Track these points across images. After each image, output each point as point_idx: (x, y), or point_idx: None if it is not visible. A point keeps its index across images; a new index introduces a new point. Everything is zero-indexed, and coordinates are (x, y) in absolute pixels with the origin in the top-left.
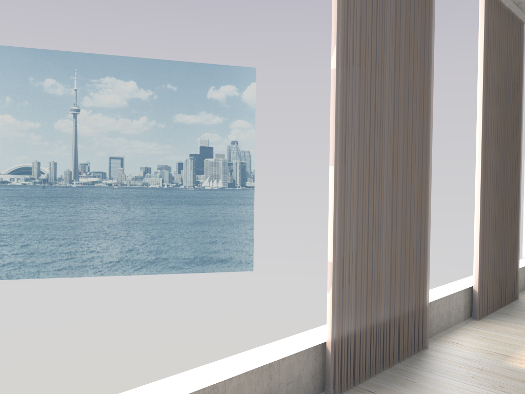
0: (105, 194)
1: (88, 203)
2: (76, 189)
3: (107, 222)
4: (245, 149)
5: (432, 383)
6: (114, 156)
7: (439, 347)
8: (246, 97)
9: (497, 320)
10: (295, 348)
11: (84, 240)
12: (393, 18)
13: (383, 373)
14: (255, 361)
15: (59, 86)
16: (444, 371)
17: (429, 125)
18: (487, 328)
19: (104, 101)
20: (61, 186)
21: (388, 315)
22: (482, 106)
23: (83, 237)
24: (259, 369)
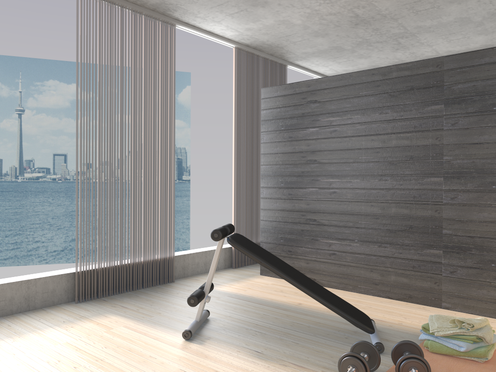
0: (50, 188)
1: (33, 196)
2: (21, 183)
3: (52, 214)
4: (182, 146)
5: (148, 296)
6: (58, 153)
7: (182, 281)
8: (182, 99)
9: (247, 268)
10: (53, 274)
11: (30, 231)
12: (131, 78)
13: (126, 293)
14: (20, 279)
15: (4, 88)
16: (165, 291)
17: (172, 141)
18: (232, 272)
19: (48, 102)
20: (7, 181)
21: (131, 258)
22: (234, 125)
23: (29, 228)
24: (18, 282)
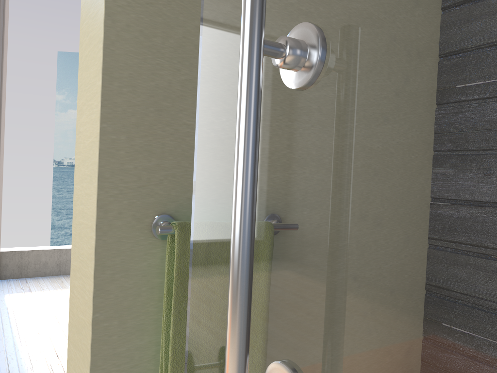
0: None
1: None
2: None
3: None
4: None
5: None
6: None
7: (5, 283)
8: None
9: None
10: None
11: None
12: None
13: None
14: None
15: None
16: None
17: None
18: None
19: None
20: None
21: None
22: None
23: None
24: None
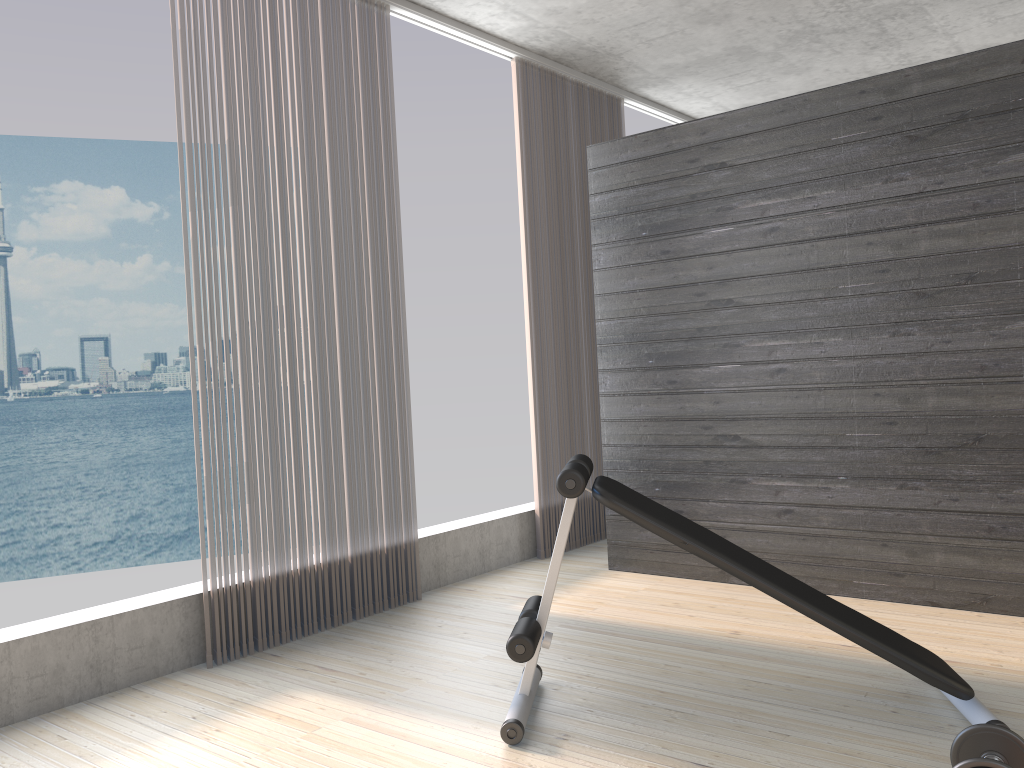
0: (77, 411)
1: (42, 431)
2: (16, 404)
3: (85, 466)
4: None
5: (374, 639)
6: (90, 335)
7: (439, 597)
8: None
9: (572, 556)
10: (150, 602)
11: (40, 505)
12: (301, 130)
13: (319, 634)
14: (74, 620)
15: None
16: (409, 624)
17: (397, 275)
18: (542, 568)
19: (63, 229)
20: None
21: (325, 552)
22: (525, 236)
23: (37, 499)
24: (72, 627)
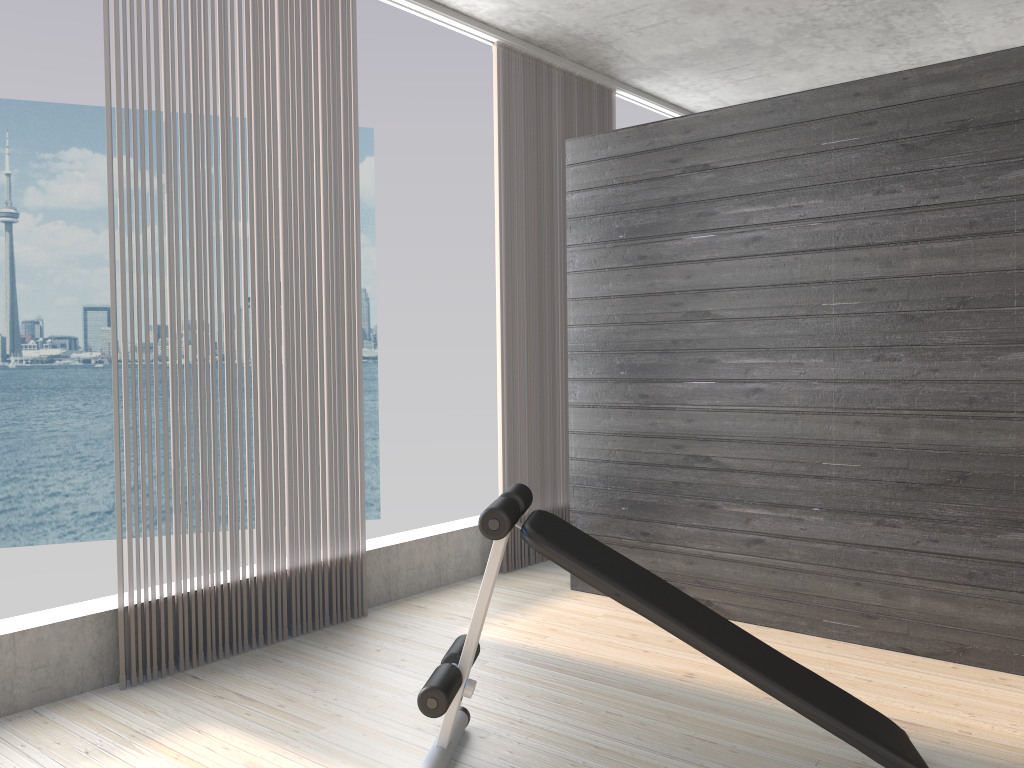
0: (78, 381)
1: (43, 399)
2: (17, 371)
3: (84, 436)
4: None
5: (305, 662)
6: (94, 304)
7: (386, 613)
8: None
9: (536, 571)
10: (60, 617)
11: (38, 473)
12: (249, 113)
13: (249, 653)
14: None
15: None
16: (346, 646)
17: (353, 271)
18: (502, 584)
19: (70, 197)
20: None
21: (260, 566)
22: (499, 232)
23: (36, 467)
24: None
